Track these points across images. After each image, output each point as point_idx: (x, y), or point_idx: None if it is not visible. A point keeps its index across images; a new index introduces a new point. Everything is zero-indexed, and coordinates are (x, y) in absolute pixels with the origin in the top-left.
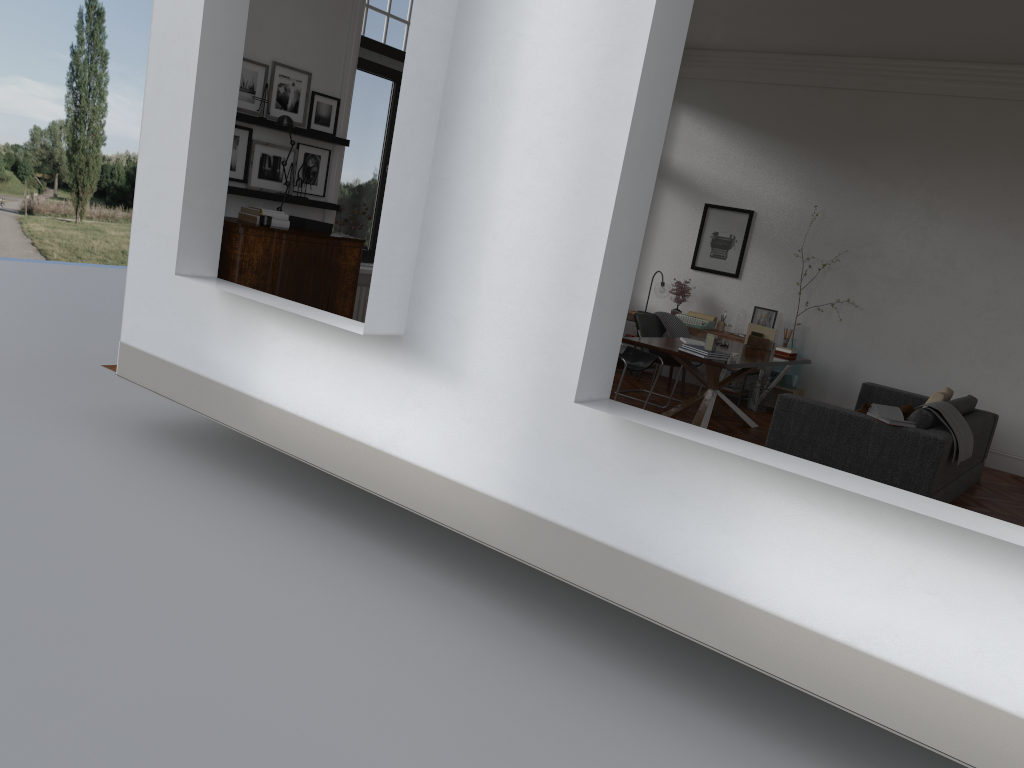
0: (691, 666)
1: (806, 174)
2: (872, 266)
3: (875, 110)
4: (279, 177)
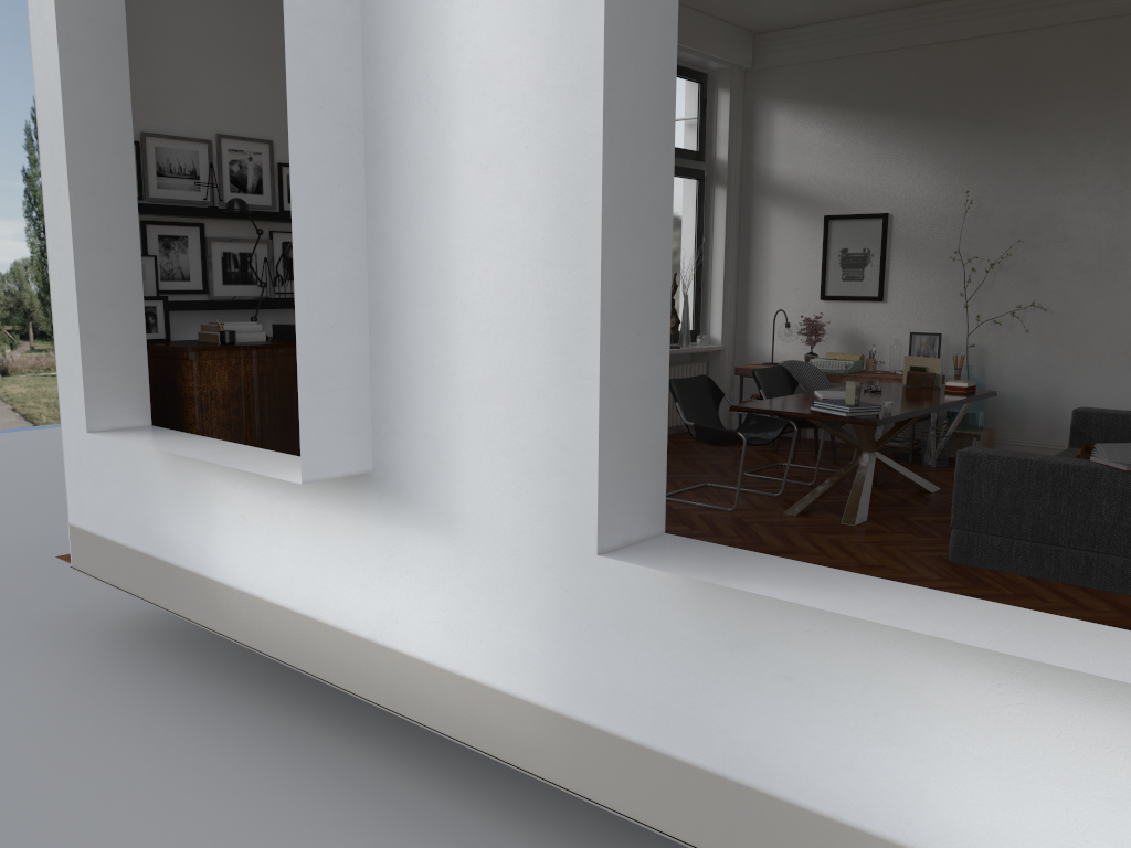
0: None
1: (947, 154)
2: (1057, 254)
3: (1024, 55)
4: (252, 278)
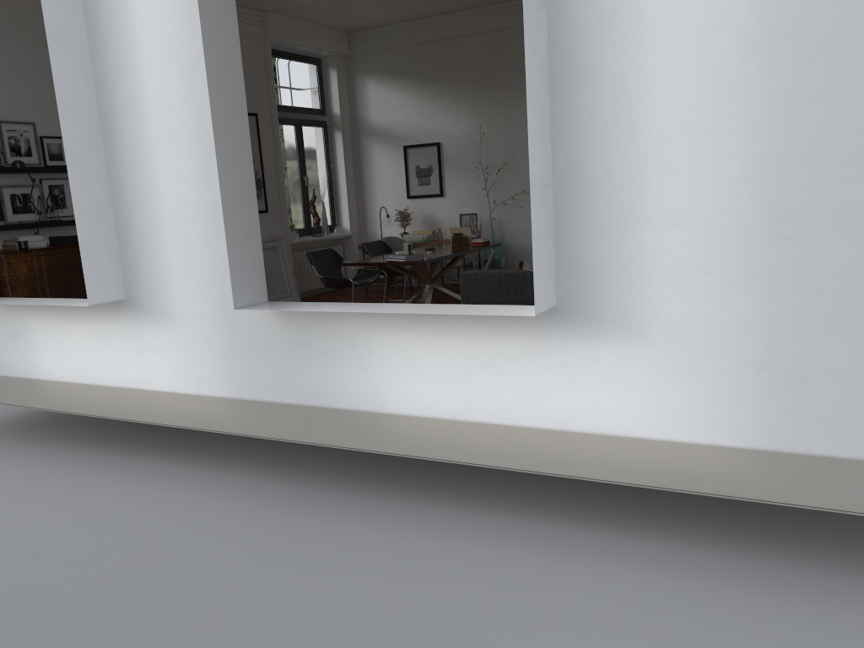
0: (395, 476)
1: (468, 104)
2: None
3: (502, 44)
4: (32, 209)
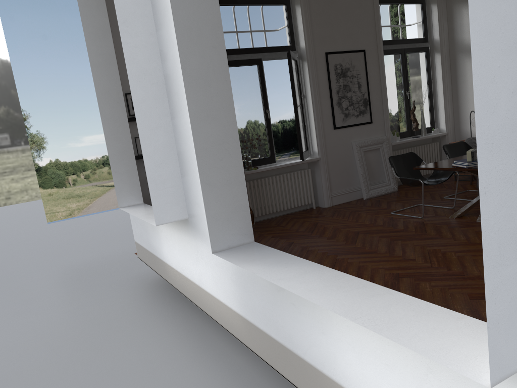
0: None
1: None
2: None
3: None
4: None
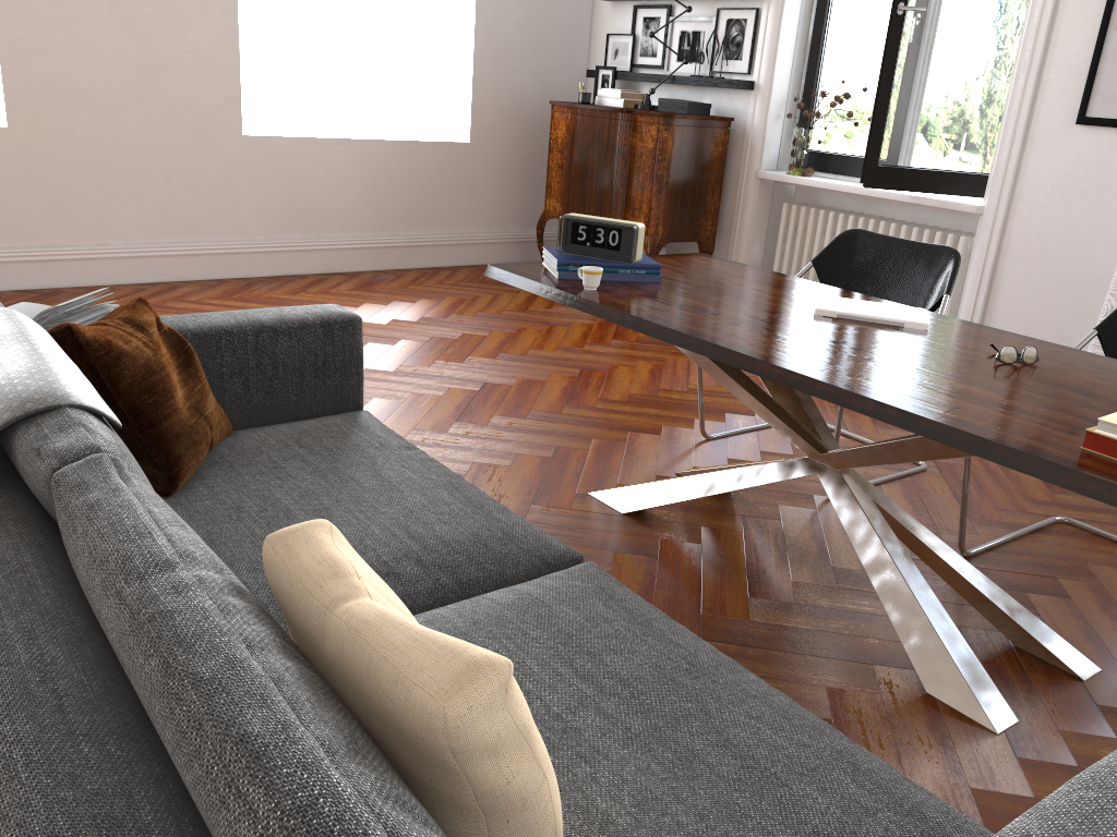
0: None
1: None
2: None
3: None
4: (695, 56)
